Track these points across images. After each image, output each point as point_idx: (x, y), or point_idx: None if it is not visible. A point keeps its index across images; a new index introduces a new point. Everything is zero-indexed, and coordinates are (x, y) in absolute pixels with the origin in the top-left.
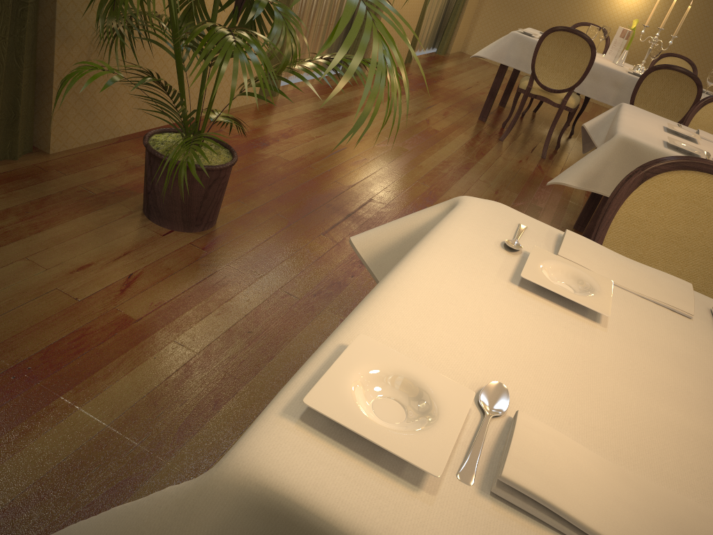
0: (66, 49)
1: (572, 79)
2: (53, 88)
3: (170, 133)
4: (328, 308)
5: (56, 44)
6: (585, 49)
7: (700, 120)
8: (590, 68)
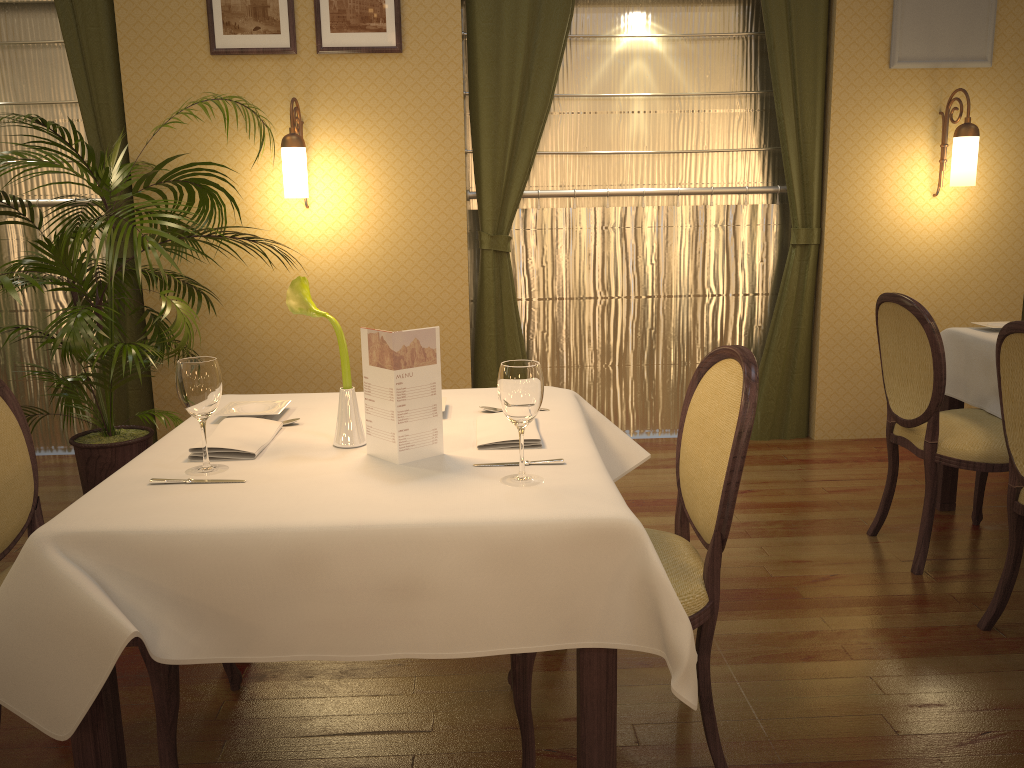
0: (162, 376)
1: (923, 393)
2: (154, 405)
3: (136, 429)
4: (9, 562)
5: (152, 372)
6: (917, 327)
7: (691, 409)
8: (938, 365)
